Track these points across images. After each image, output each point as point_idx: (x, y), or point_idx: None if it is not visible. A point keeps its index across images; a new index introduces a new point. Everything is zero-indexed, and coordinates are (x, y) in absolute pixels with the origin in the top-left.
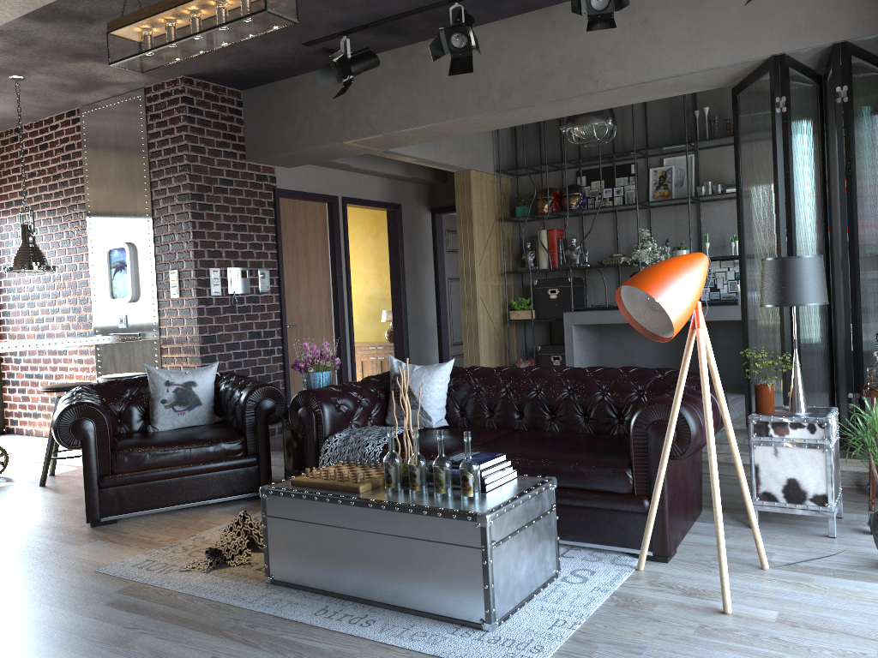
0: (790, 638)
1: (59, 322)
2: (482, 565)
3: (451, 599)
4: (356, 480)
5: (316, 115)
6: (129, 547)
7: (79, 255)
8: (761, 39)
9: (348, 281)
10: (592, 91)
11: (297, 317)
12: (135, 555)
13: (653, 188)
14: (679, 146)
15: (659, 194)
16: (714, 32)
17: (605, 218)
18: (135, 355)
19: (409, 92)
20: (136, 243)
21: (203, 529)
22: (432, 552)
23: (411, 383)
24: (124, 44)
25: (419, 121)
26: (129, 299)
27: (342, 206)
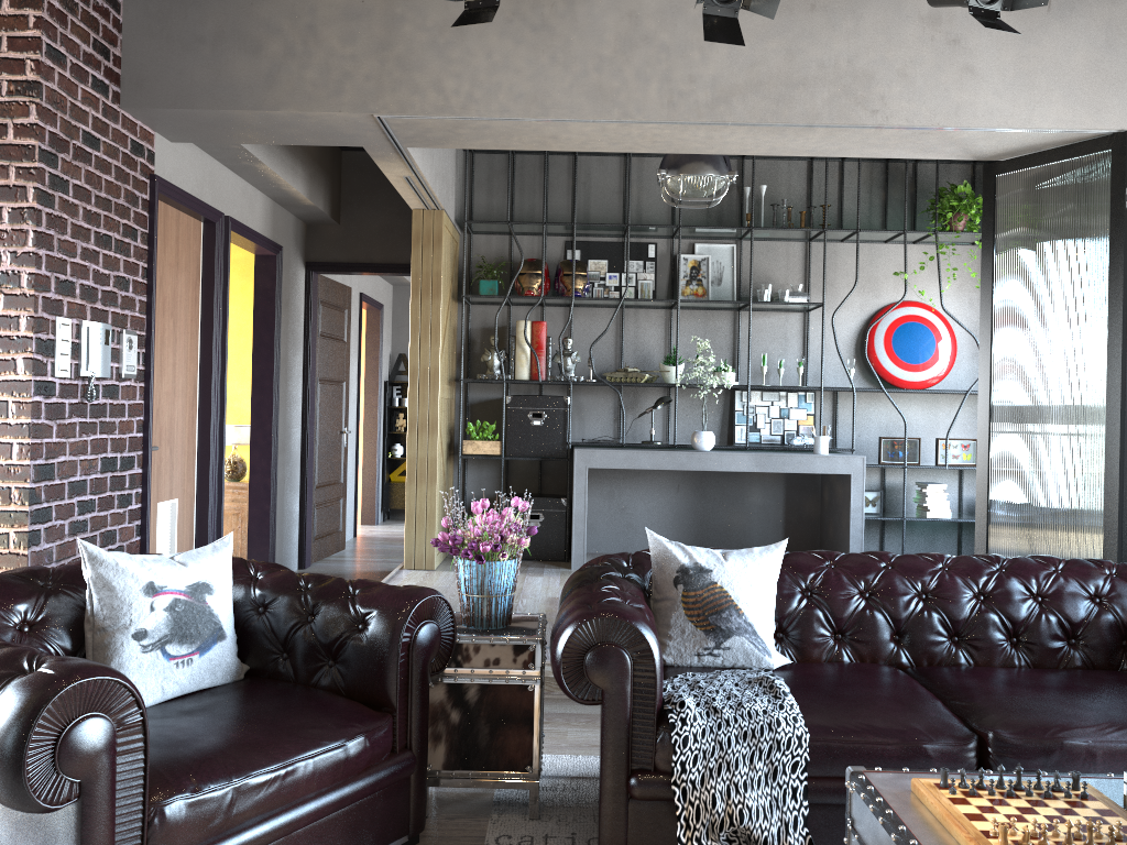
0: None
1: None
2: None
3: None
4: None
5: (317, 52)
6: None
7: None
8: (1111, 106)
9: (226, 370)
10: (866, 124)
11: (156, 431)
12: None
13: (683, 283)
14: (736, 230)
15: (691, 292)
16: (1050, 82)
17: (605, 315)
18: None
19: (532, 55)
20: None
21: None
22: None
23: (730, 585)
24: None
25: (550, 108)
26: None
27: (225, 234)
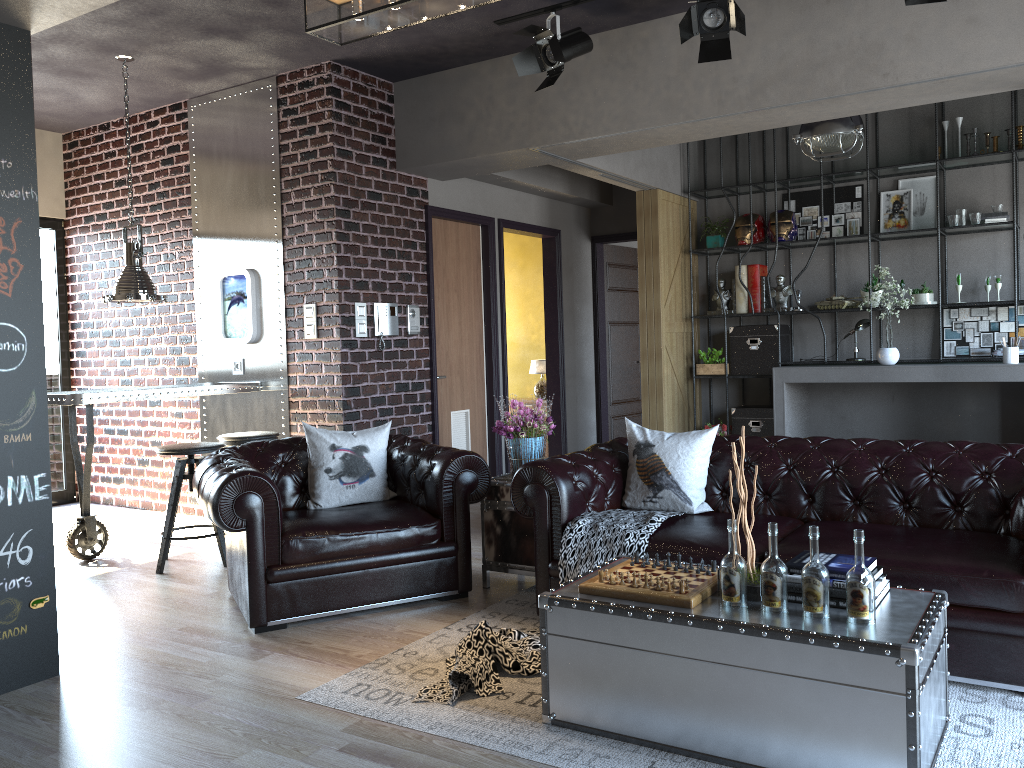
0: None
1: (152, 366)
2: (905, 718)
3: (850, 761)
4: (679, 589)
5: (494, 114)
6: (323, 664)
7: (181, 284)
8: None
9: (503, 323)
10: (879, 86)
11: (446, 366)
12: (337, 676)
13: (885, 217)
14: (925, 164)
15: (893, 224)
16: None
17: (819, 253)
18: (254, 410)
19: (622, 87)
20: (260, 270)
21: (408, 641)
22: (820, 695)
23: (664, 455)
24: (330, 5)
25: (636, 122)
26: (249, 339)
27: (498, 231)
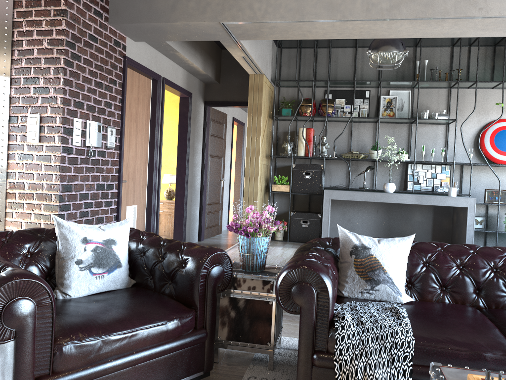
0: None
1: None
2: None
3: None
4: None
5: None
6: None
7: None
8: None
9: (161, 148)
10: (475, 15)
11: (126, 174)
12: None
13: (382, 109)
14: (410, 82)
15: (387, 114)
16: None
17: (343, 126)
18: None
19: None
20: None
21: None
22: None
23: (380, 256)
24: None
25: (305, 15)
26: None
27: (162, 85)
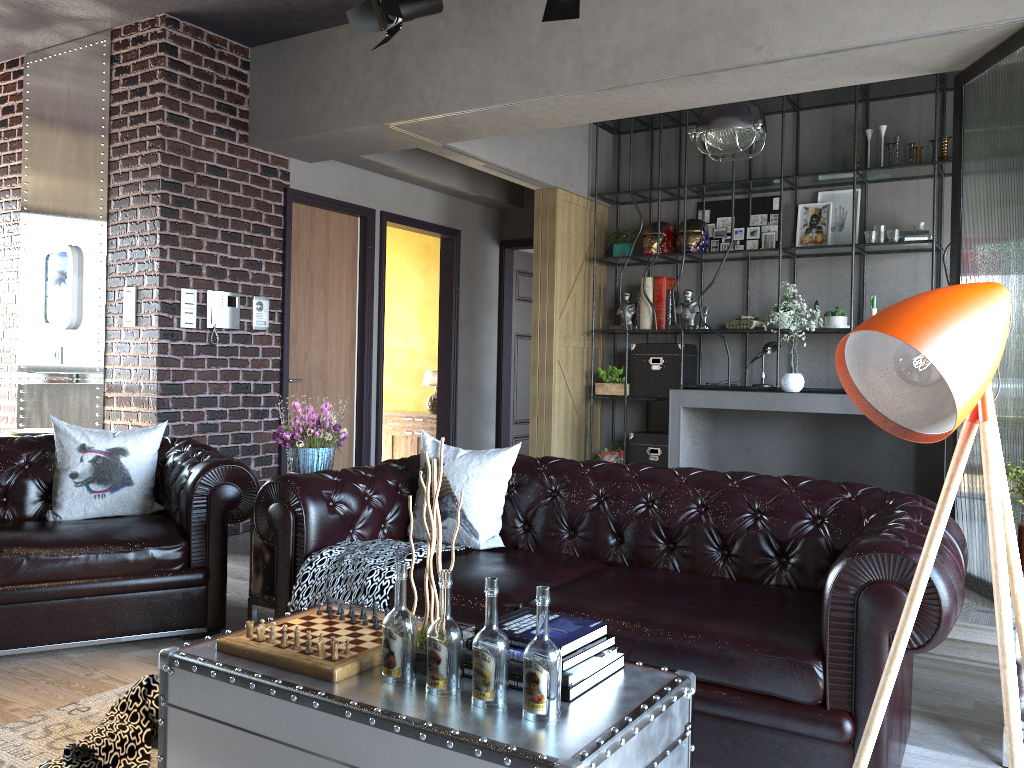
0: None
1: None
2: None
3: None
4: (331, 654)
5: (349, 84)
6: None
7: (7, 260)
8: None
9: (380, 326)
10: (751, 61)
11: (304, 368)
12: None
13: (802, 231)
14: (843, 174)
15: (810, 240)
16: None
17: (733, 268)
18: (70, 405)
19: (482, 57)
20: (83, 247)
21: (94, 692)
22: None
23: (452, 476)
24: None
25: (494, 97)
26: (67, 324)
27: (380, 224)
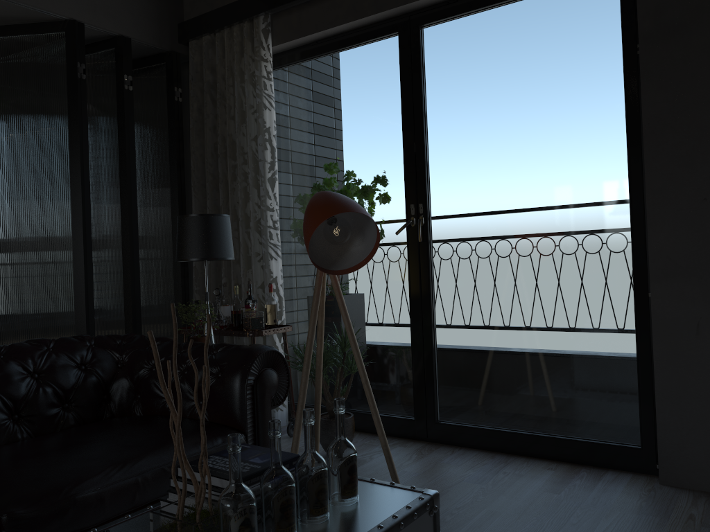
0: (458, 503)
1: None
2: None
3: None
4: None
5: None
6: None
7: None
8: None
9: None
10: None
11: None
12: None
13: None
14: None
15: None
16: None
17: None
18: None
19: None
20: None
21: None
22: None
23: None
24: None
25: None
26: None
27: None
